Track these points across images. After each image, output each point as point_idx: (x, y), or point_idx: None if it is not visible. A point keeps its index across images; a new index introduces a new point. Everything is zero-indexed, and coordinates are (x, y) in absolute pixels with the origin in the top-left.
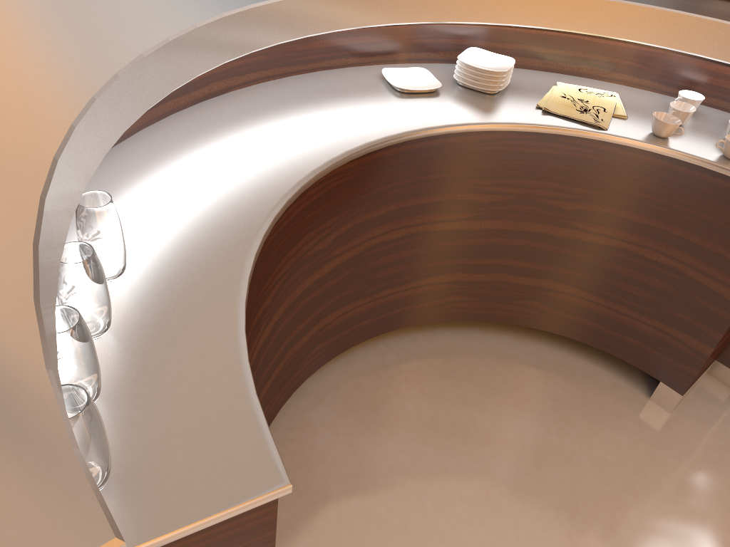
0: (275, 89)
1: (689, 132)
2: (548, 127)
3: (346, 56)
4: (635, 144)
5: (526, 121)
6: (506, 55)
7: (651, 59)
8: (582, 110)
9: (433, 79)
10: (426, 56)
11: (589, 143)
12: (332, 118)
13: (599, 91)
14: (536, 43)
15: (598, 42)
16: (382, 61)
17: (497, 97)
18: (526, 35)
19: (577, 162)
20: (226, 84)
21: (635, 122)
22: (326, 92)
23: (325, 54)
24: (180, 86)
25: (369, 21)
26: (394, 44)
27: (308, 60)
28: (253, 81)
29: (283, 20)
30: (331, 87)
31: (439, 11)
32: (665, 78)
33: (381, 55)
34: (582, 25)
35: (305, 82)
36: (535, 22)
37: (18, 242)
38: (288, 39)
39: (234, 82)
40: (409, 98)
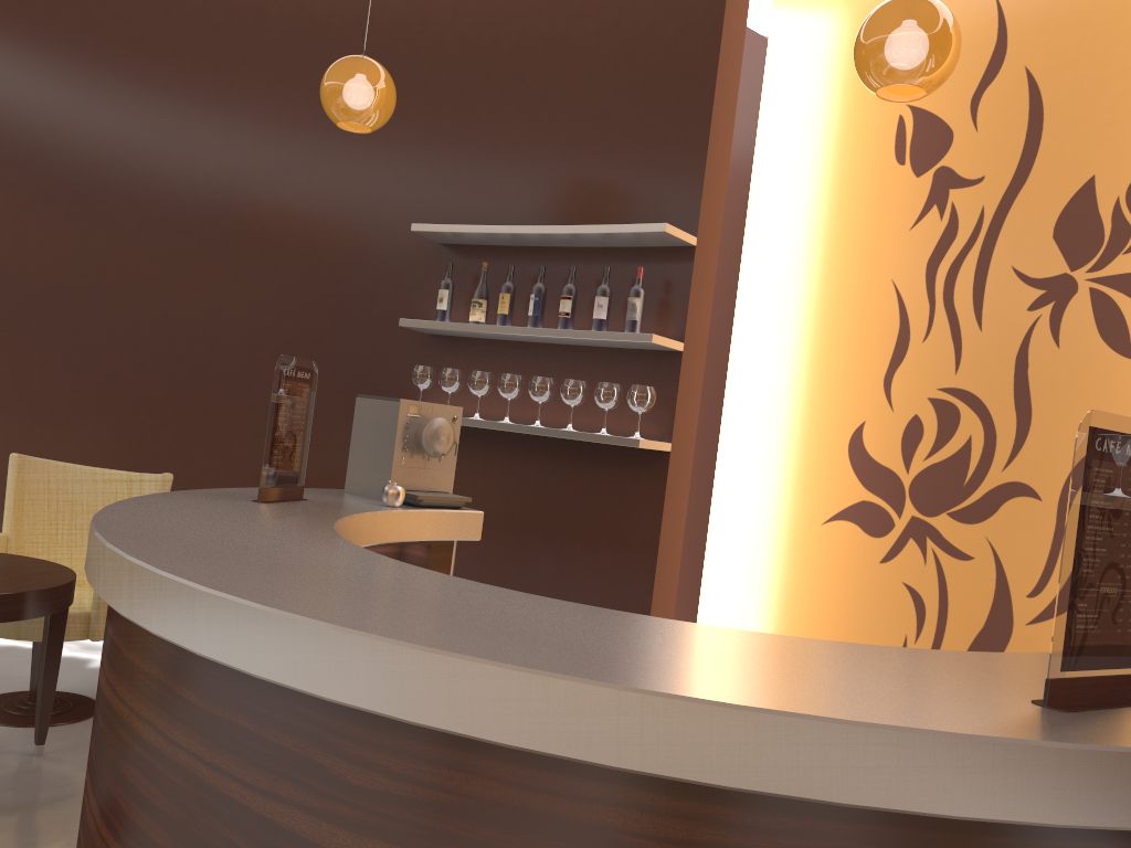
0: None
1: None
2: None
3: None
4: None
5: None
6: None
7: None
8: None
9: None
10: None
11: None
12: None
13: None
14: None
15: None
16: None
17: None
18: None
19: None
20: None
21: None
22: None
23: None
24: None
25: None
26: None
27: None
28: None
29: None
30: None
31: None
32: None
33: None
34: None
35: None
36: None
37: (1031, 654)
38: None
39: None
40: None
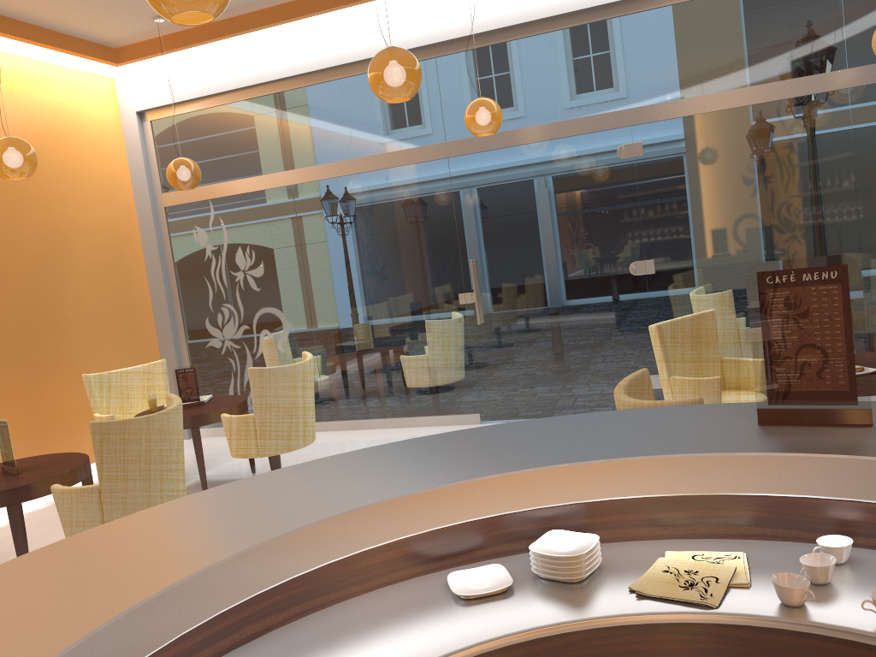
0: (320, 619)
1: (836, 592)
2: (638, 616)
3: (409, 566)
4: (756, 621)
5: (610, 612)
6: (601, 530)
7: (774, 504)
8: (687, 585)
9: (505, 576)
10: (507, 548)
11: (702, 627)
12: (369, 647)
13: (720, 554)
14: (631, 510)
15: (703, 496)
16: (455, 563)
17: (582, 584)
18: (616, 503)
19: (698, 654)
20: (263, 624)
21: (761, 589)
22: (376, 613)
23: (383, 568)
24: (154, 650)
25: (402, 531)
26: (464, 542)
27: (363, 579)
28: (297, 614)
29: (293, 553)
30: (385, 606)
31: (484, 505)
32: (802, 523)
33: (452, 556)
34: (656, 486)
35: (357, 605)
36: (600, 494)
37: None
38: (303, 570)
39: (273, 621)
40: (471, 605)
